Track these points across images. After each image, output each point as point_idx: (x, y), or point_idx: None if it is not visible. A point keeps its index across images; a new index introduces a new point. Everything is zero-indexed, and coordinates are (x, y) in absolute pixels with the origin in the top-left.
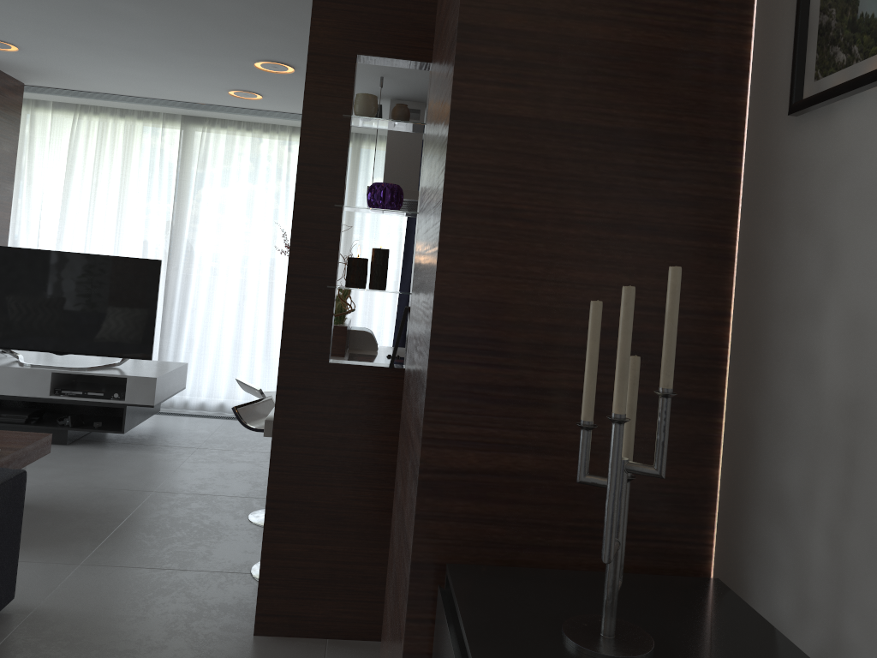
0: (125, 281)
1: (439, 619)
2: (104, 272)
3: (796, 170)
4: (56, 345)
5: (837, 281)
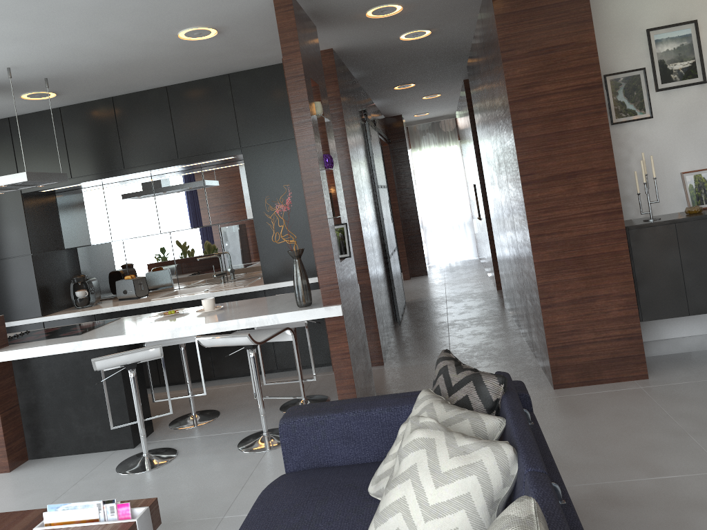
0: None
1: (637, 233)
2: None
3: (613, 135)
4: None
5: (633, 154)
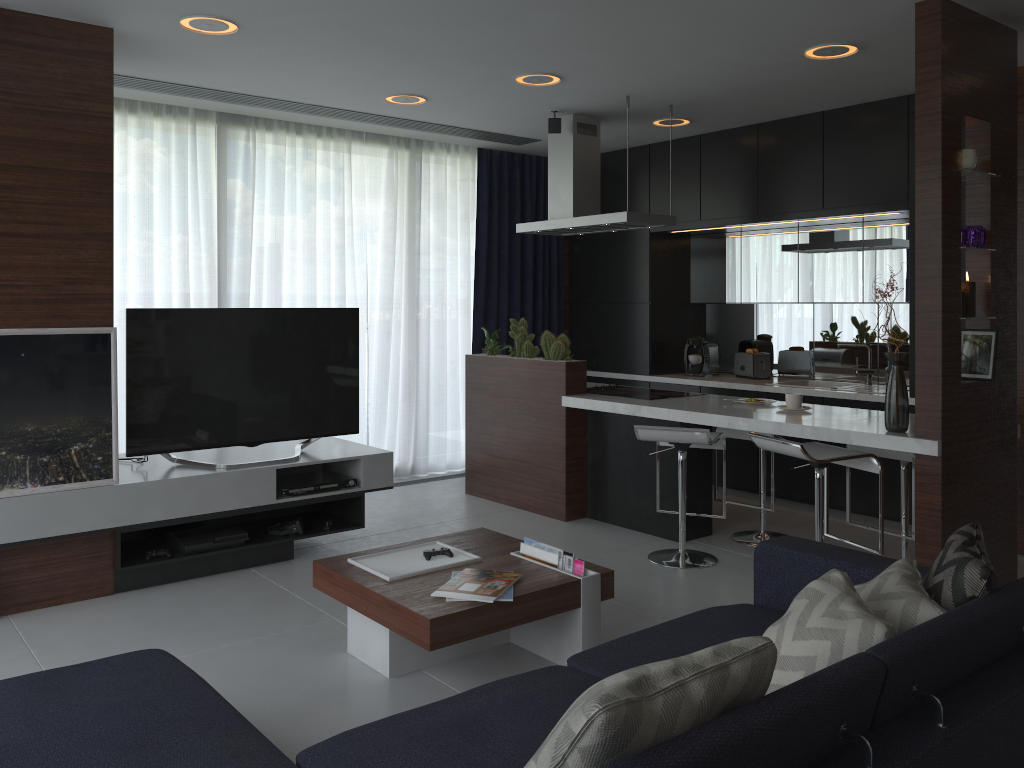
0: (321, 339)
1: None
2: (295, 330)
3: None
4: (247, 434)
5: None
